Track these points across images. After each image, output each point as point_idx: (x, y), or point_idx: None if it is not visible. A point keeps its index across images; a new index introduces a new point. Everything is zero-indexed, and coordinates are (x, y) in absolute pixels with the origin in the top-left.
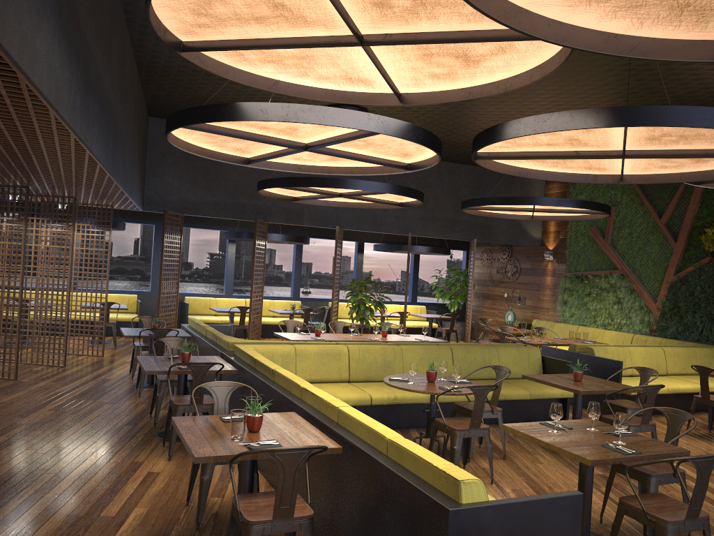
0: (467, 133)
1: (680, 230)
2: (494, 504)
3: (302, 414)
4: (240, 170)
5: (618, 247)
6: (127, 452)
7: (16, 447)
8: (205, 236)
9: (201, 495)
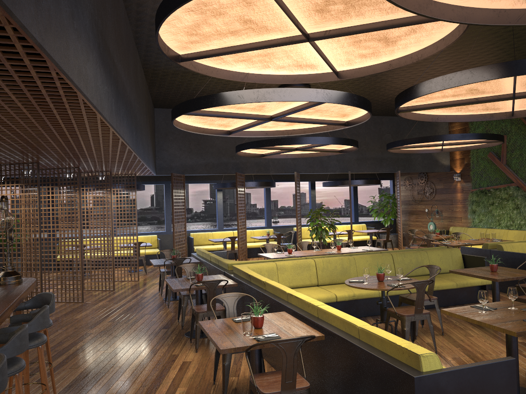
0: (386, 93)
1: None
2: (448, 370)
3: (290, 313)
4: (221, 139)
5: (512, 165)
6: (166, 348)
7: (90, 350)
8: (199, 188)
9: (224, 376)
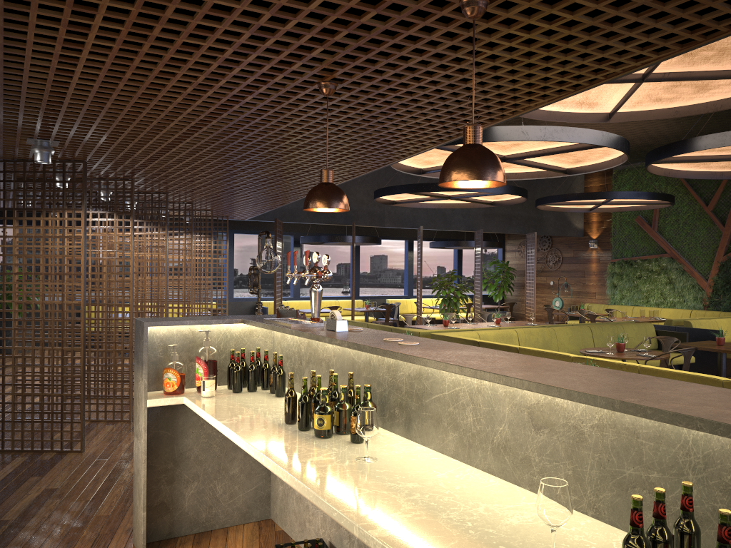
0: None
1: (726, 215)
2: None
3: None
4: None
5: (664, 233)
6: None
7: None
8: (247, 242)
9: None
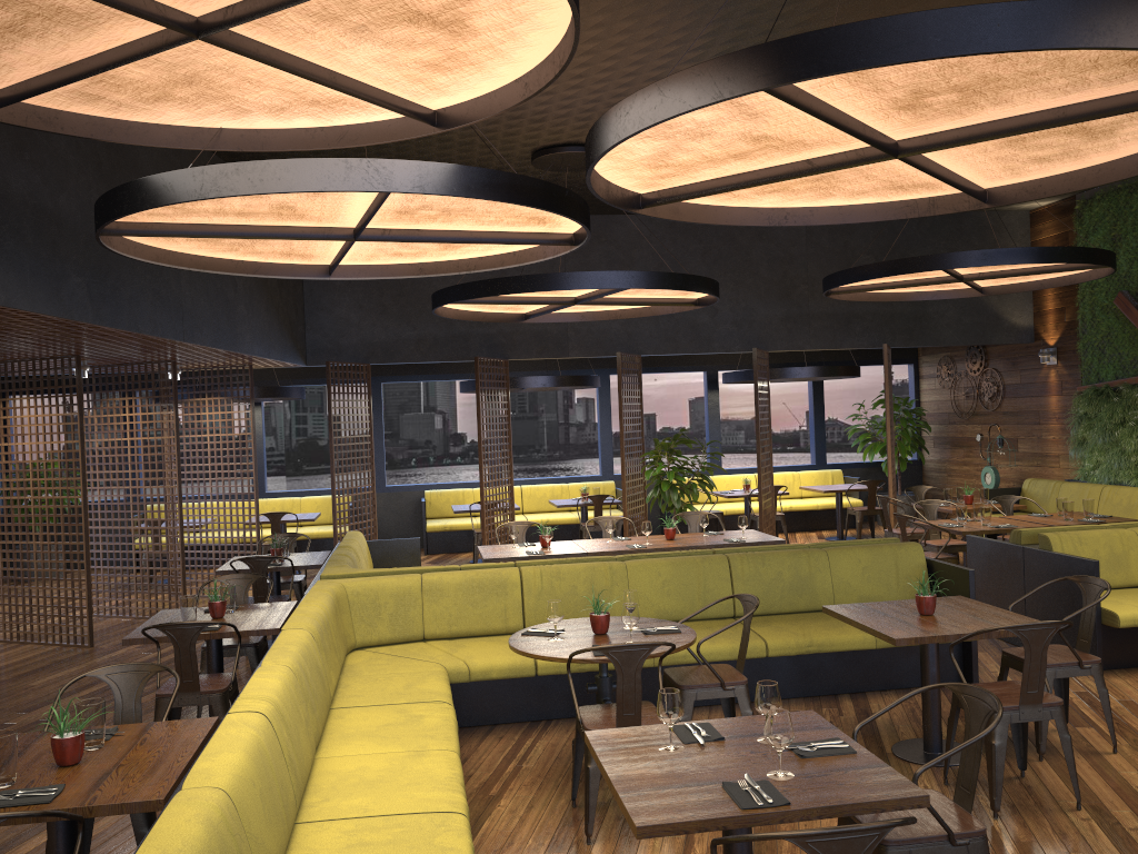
0: None
1: None
2: None
3: None
4: (453, 281)
5: None
6: None
7: None
8: None
9: None
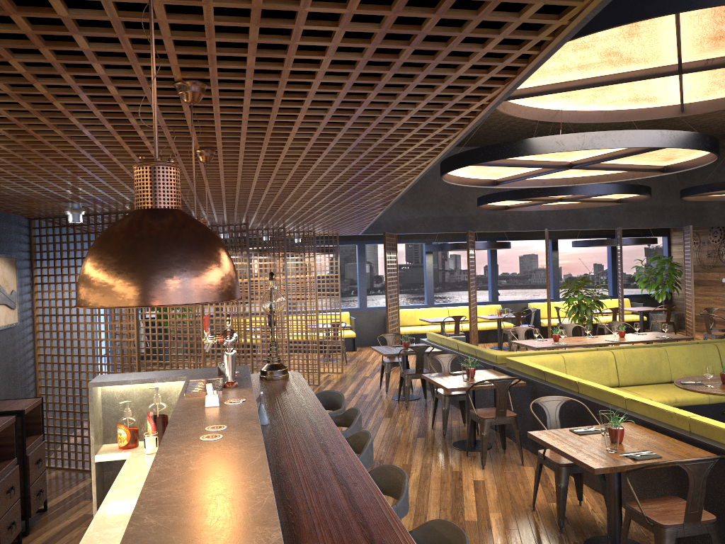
0: (684, 118)
1: None
2: None
3: (639, 424)
4: (443, 185)
5: None
6: (440, 462)
7: None
8: None
9: (561, 501)
